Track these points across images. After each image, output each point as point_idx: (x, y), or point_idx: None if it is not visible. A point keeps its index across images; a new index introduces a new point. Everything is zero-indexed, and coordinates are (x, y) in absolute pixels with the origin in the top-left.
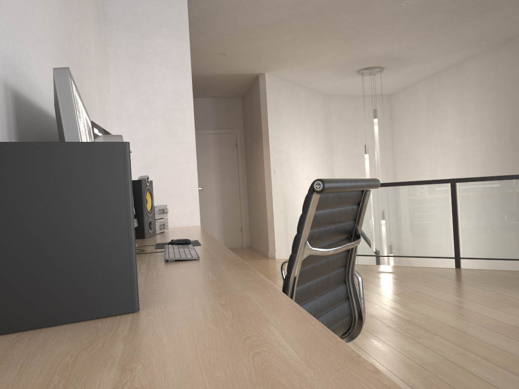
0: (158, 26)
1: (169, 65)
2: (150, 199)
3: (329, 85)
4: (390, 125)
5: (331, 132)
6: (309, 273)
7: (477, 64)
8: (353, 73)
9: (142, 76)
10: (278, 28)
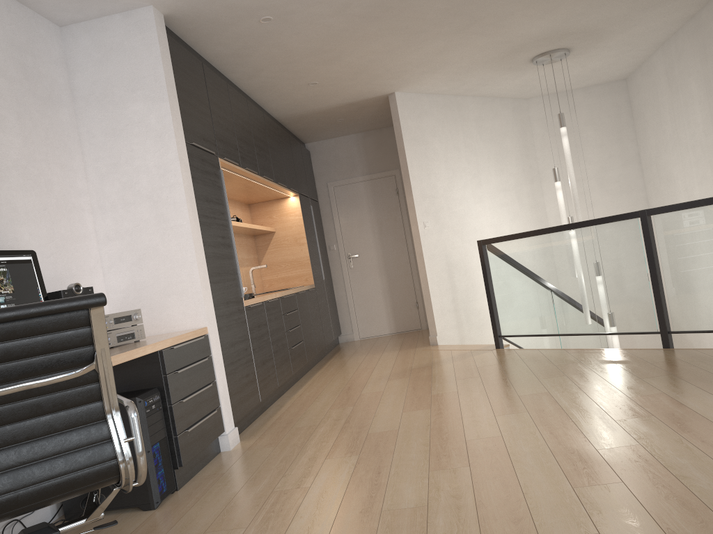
0: (131, 90)
1: (148, 135)
2: None
3: (508, 86)
4: (631, 124)
5: (534, 152)
6: None
7: None
8: (527, 64)
9: (120, 154)
10: (349, 40)
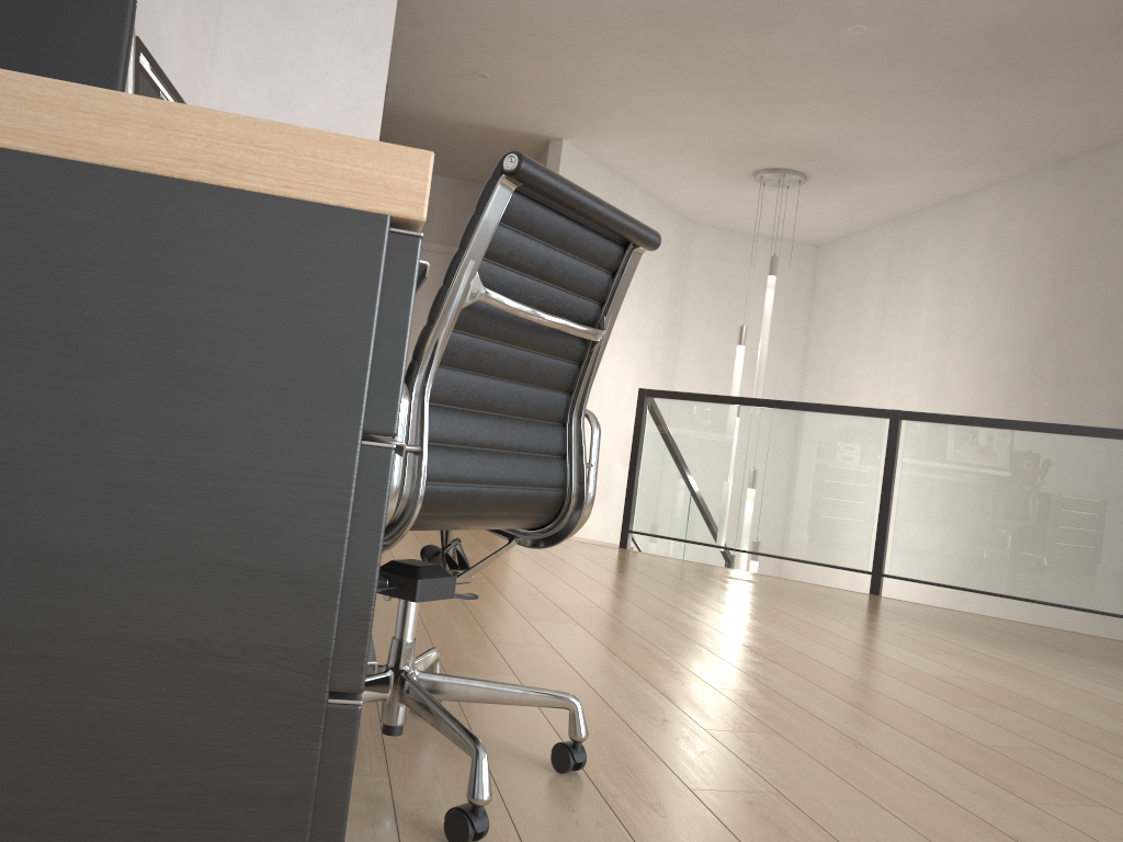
0: None
1: (346, 38)
2: None
3: (694, 195)
4: (808, 307)
5: (683, 299)
6: (480, 354)
7: (995, 201)
8: (745, 176)
9: (286, 49)
10: (596, 36)
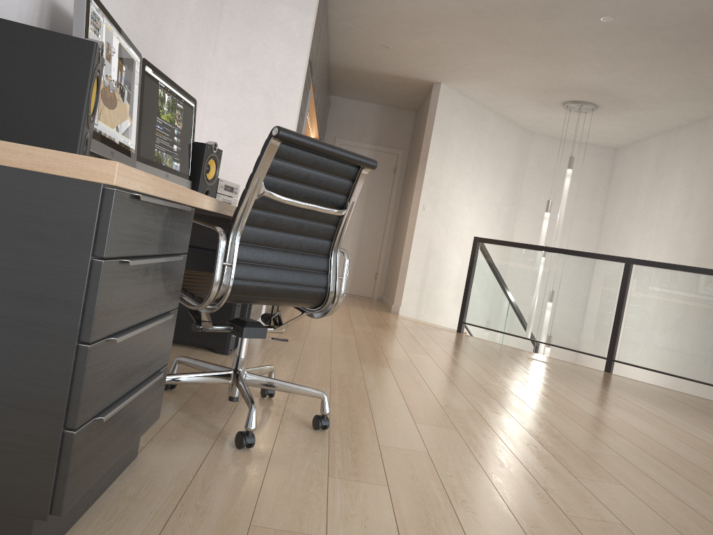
0: None
1: (285, 38)
2: (215, 169)
3: (528, 116)
4: (606, 188)
5: (522, 181)
6: (271, 220)
7: None
8: (557, 105)
9: (253, 44)
10: (449, 25)
